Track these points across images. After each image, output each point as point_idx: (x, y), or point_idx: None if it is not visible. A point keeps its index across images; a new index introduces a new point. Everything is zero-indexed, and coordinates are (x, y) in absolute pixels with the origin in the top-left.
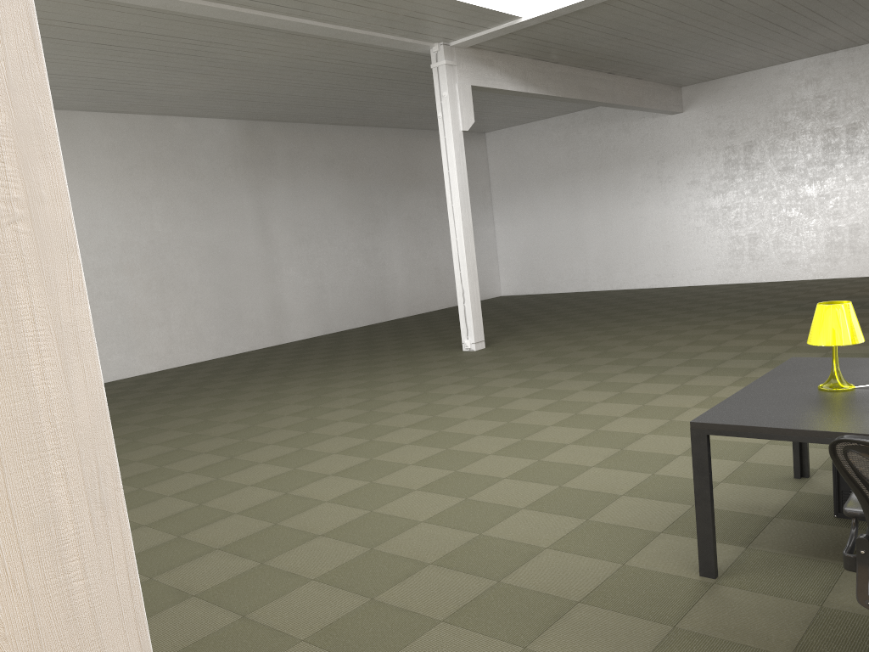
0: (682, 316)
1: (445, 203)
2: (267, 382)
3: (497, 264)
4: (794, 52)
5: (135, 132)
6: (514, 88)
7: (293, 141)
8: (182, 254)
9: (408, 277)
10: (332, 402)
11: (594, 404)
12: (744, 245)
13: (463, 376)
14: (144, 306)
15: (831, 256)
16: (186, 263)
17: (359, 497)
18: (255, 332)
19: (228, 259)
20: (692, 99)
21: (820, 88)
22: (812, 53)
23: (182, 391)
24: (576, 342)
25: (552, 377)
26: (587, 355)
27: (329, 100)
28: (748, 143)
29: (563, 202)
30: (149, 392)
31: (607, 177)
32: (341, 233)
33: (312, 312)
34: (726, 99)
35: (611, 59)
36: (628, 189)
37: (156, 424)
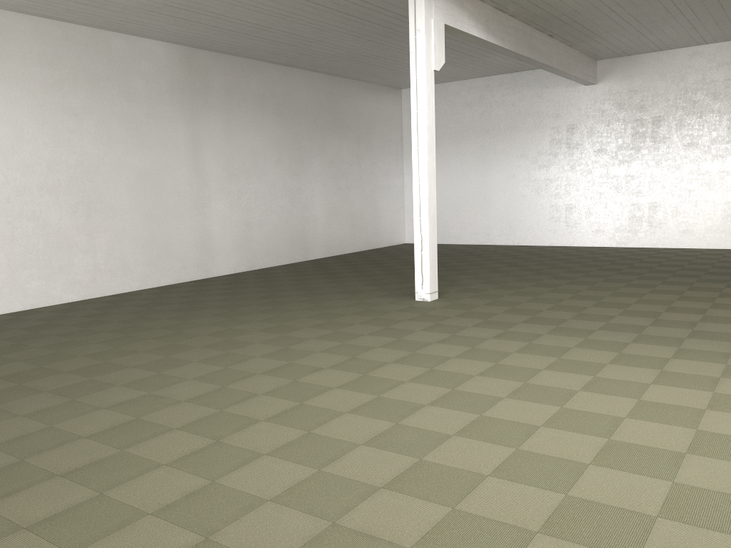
0: (619, 277)
1: (364, 151)
2: (213, 324)
3: (404, 213)
4: (717, 34)
5: (69, 42)
6: (478, 35)
7: (229, 74)
8: (111, 178)
9: (327, 219)
10: (307, 358)
11: (647, 386)
12: (644, 212)
13: (443, 333)
14: (69, 231)
15: (726, 228)
16: (115, 188)
17: (456, 541)
18: (182, 264)
19: (159, 188)
20: (606, 72)
21: (730, 72)
22: (730, 37)
23: (115, 329)
24: (535, 299)
25: (552, 342)
26: (565, 316)
27: (277, 32)
28: (657, 118)
29: (473, 160)
30: (77, 327)
31: (517, 139)
32: (269, 172)
33: (238, 248)
34: (639, 75)
35: (562, 19)
36: (537, 152)
37: (96, 374)
